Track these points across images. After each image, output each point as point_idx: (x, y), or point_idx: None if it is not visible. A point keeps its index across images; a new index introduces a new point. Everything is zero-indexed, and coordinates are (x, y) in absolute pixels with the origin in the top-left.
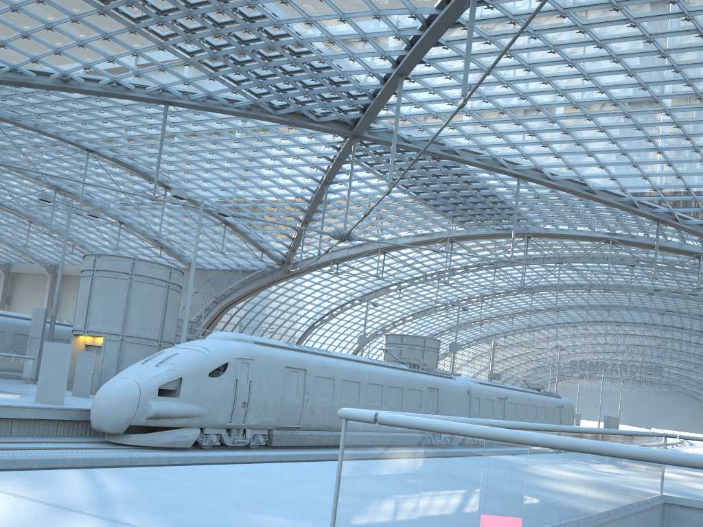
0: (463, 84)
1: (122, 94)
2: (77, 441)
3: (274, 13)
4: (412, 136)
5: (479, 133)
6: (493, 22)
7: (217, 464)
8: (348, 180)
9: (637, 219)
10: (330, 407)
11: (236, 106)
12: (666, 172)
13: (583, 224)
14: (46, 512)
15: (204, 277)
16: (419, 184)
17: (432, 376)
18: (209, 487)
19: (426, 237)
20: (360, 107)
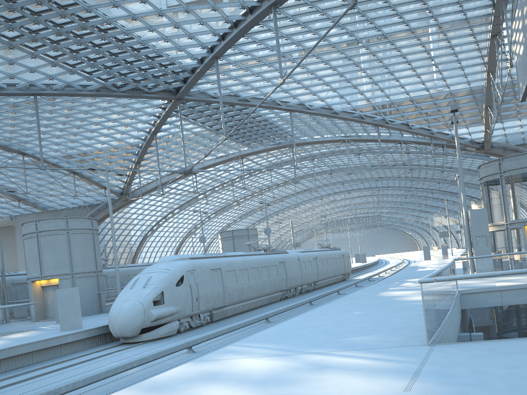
0: (280, 69)
1: None
2: (107, 348)
3: (124, 25)
4: (217, 93)
5: (263, 86)
6: (278, 21)
7: (220, 335)
8: (169, 128)
9: (363, 125)
10: (237, 288)
11: (89, 89)
12: (379, 95)
13: (329, 133)
14: (284, 357)
15: (58, 216)
16: (220, 124)
17: (278, 254)
18: (298, 336)
19: (224, 158)
20: (181, 79)
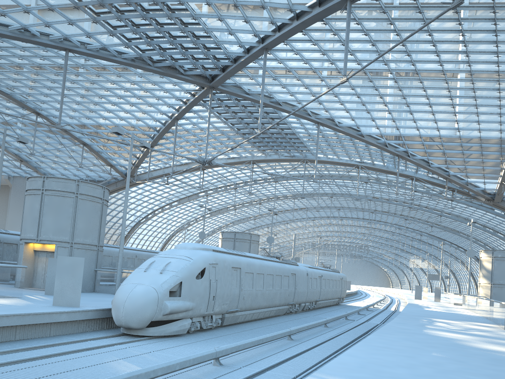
0: (345, 67)
1: (29, 39)
2: (105, 336)
3: None
4: (252, 90)
5: (299, 92)
6: (344, 21)
7: (248, 348)
8: (192, 117)
9: (382, 154)
10: (251, 294)
11: (124, 57)
12: (410, 126)
13: (345, 155)
14: None
15: None
16: (243, 123)
17: (291, 265)
18: None
19: (235, 160)
20: (220, 67)
